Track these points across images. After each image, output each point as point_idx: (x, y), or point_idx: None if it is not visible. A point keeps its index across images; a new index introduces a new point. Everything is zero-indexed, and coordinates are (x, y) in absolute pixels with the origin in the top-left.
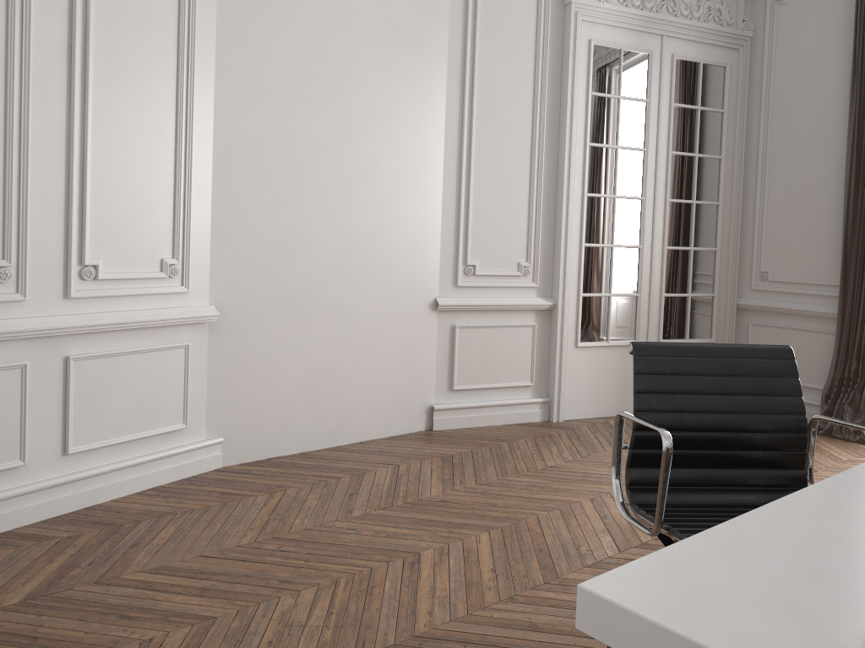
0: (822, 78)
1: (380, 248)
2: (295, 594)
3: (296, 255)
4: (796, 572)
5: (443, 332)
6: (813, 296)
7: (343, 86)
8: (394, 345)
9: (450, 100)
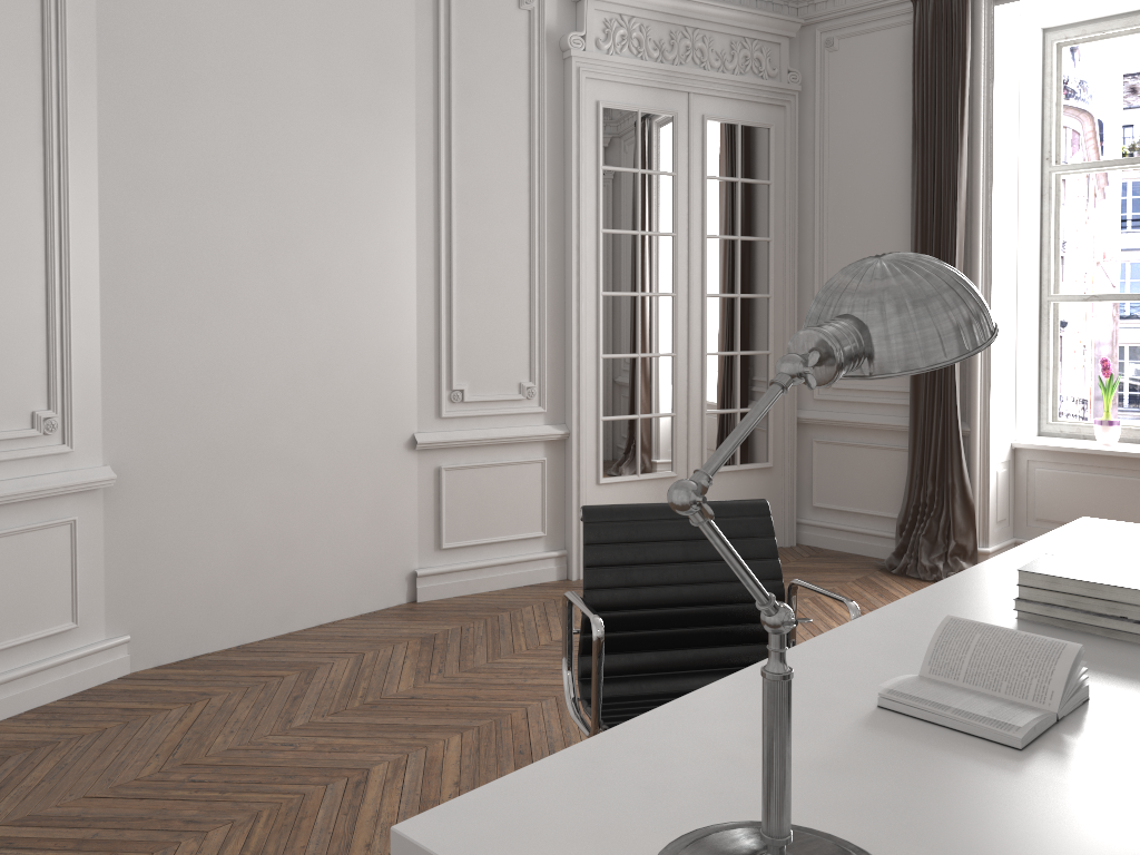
0: (881, 141)
1: (336, 376)
2: (200, 837)
3: (220, 393)
4: (639, 790)
5: (426, 476)
6: (883, 405)
7: (276, 174)
8: (361, 498)
9: (422, 184)
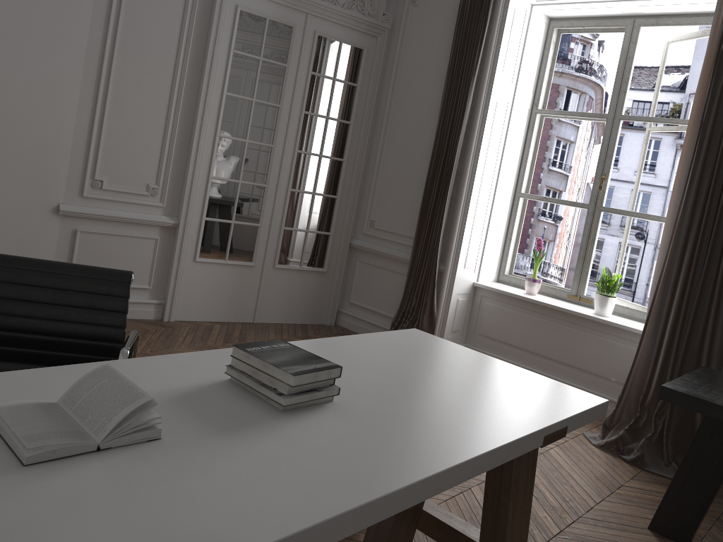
0: (431, 71)
1: None
2: None
3: None
4: None
5: (65, 234)
6: (401, 244)
7: None
8: (8, 239)
9: (93, 35)
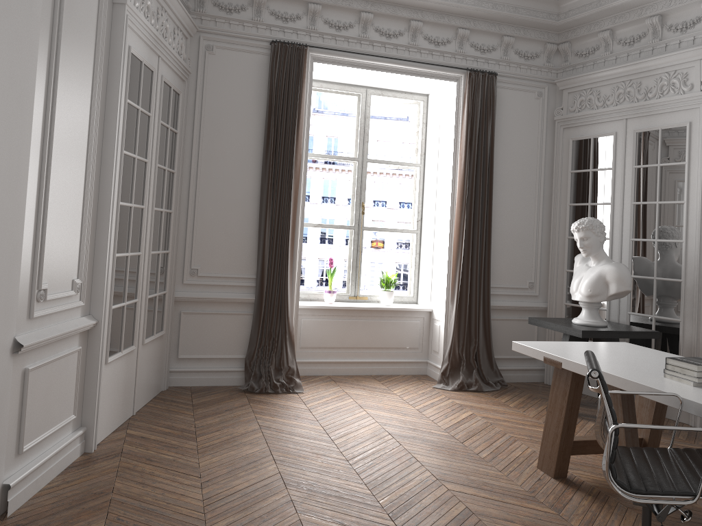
0: (242, 120)
1: None
2: None
3: None
4: None
5: (16, 380)
6: (234, 287)
7: None
8: None
9: (39, 82)
